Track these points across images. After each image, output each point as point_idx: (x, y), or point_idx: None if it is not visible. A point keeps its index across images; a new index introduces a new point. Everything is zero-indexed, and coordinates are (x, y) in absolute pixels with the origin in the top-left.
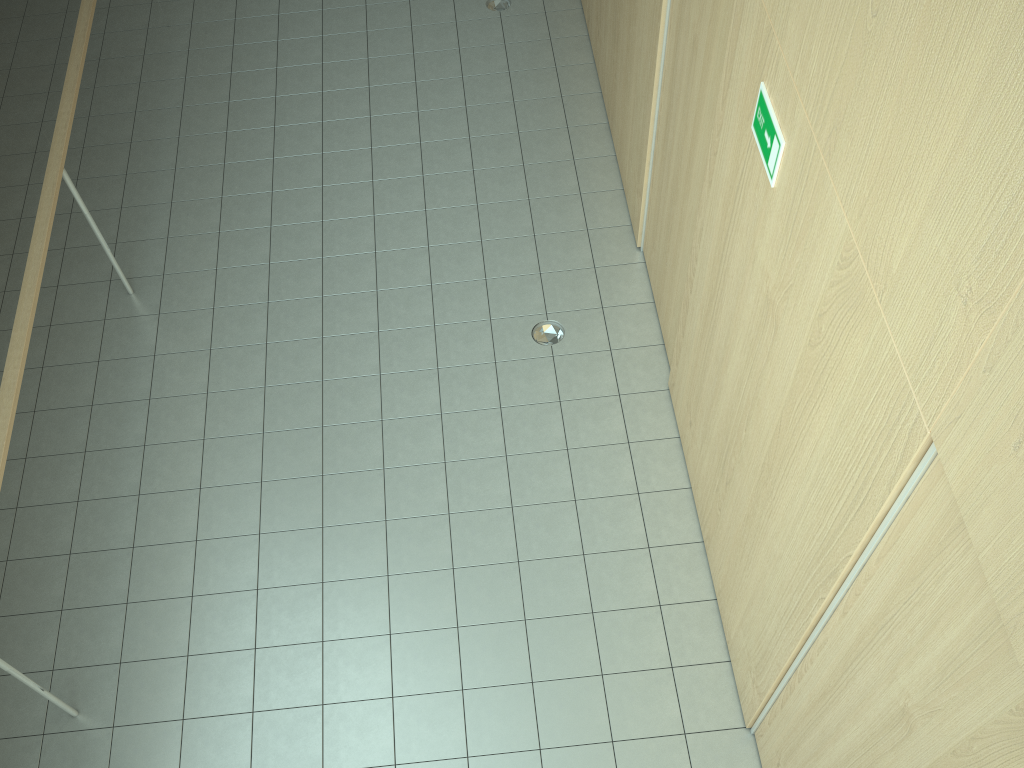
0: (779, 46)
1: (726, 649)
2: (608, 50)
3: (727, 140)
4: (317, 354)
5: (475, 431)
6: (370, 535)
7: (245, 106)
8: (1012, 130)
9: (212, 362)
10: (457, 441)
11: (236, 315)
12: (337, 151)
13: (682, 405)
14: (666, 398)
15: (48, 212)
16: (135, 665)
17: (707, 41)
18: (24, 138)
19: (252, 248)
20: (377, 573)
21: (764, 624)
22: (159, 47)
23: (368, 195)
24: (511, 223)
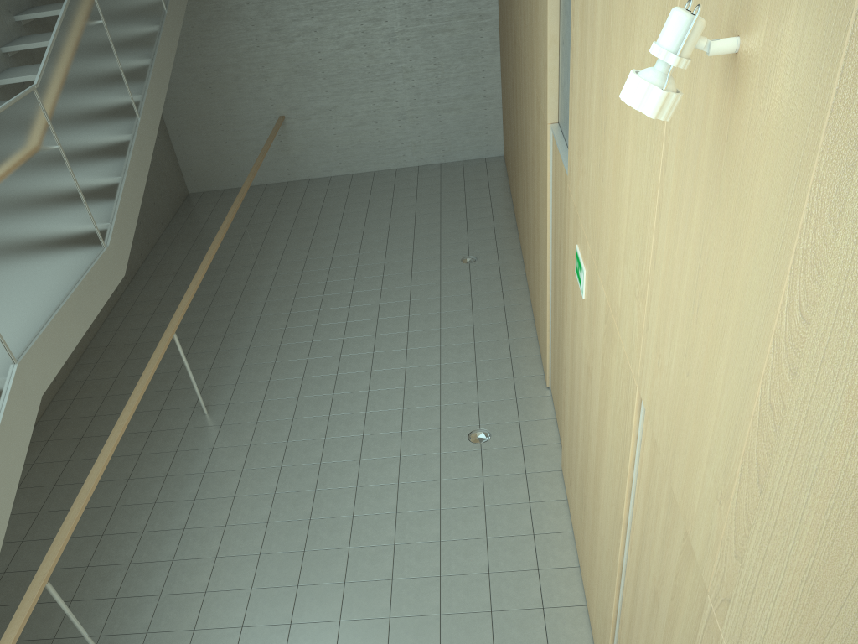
0: (580, 221)
1: (592, 639)
2: (532, 276)
3: (570, 288)
4: (319, 448)
5: (420, 494)
6: (336, 556)
7: (299, 314)
8: (639, 200)
9: (249, 452)
10: (407, 500)
11: (270, 425)
12: (353, 337)
13: (566, 474)
14: (559, 475)
15: (159, 353)
16: (156, 634)
17: (563, 242)
18: (160, 333)
19: (288, 389)
20: (337, 580)
21: (603, 597)
22: (253, 286)
23: (369, 360)
24: (462, 374)
